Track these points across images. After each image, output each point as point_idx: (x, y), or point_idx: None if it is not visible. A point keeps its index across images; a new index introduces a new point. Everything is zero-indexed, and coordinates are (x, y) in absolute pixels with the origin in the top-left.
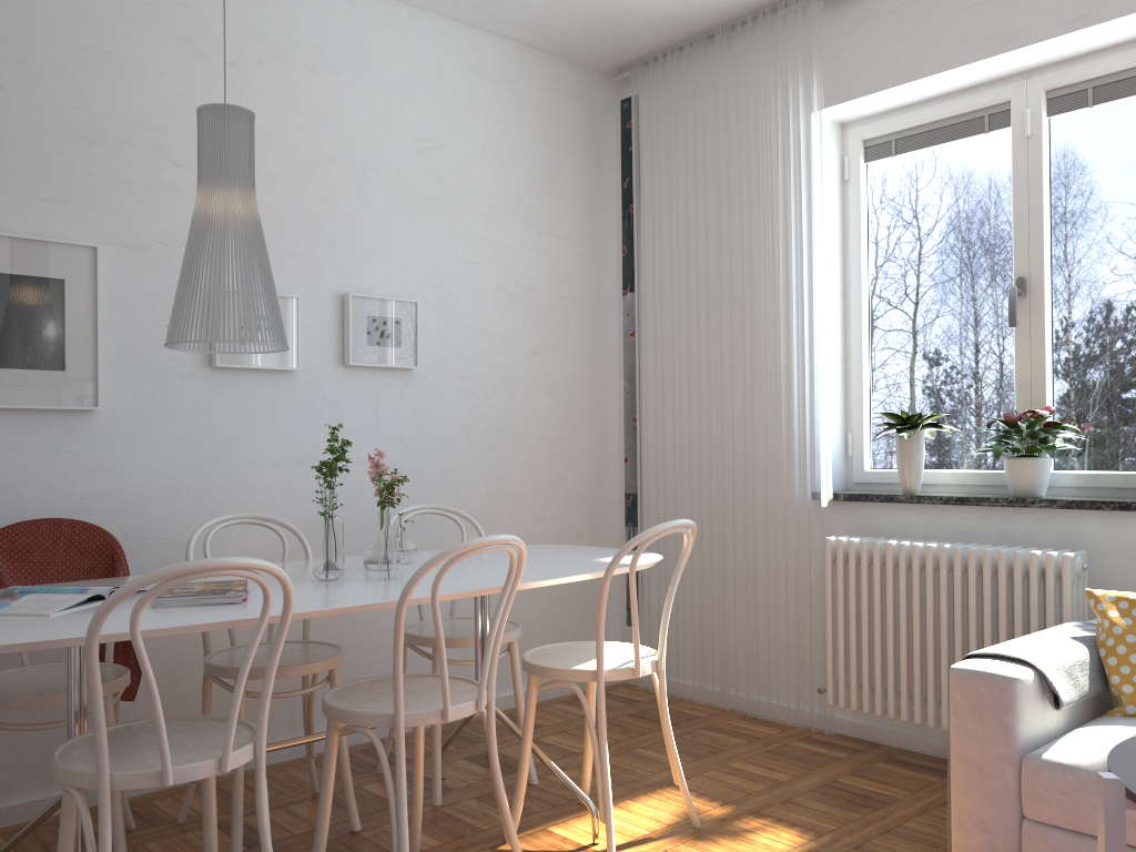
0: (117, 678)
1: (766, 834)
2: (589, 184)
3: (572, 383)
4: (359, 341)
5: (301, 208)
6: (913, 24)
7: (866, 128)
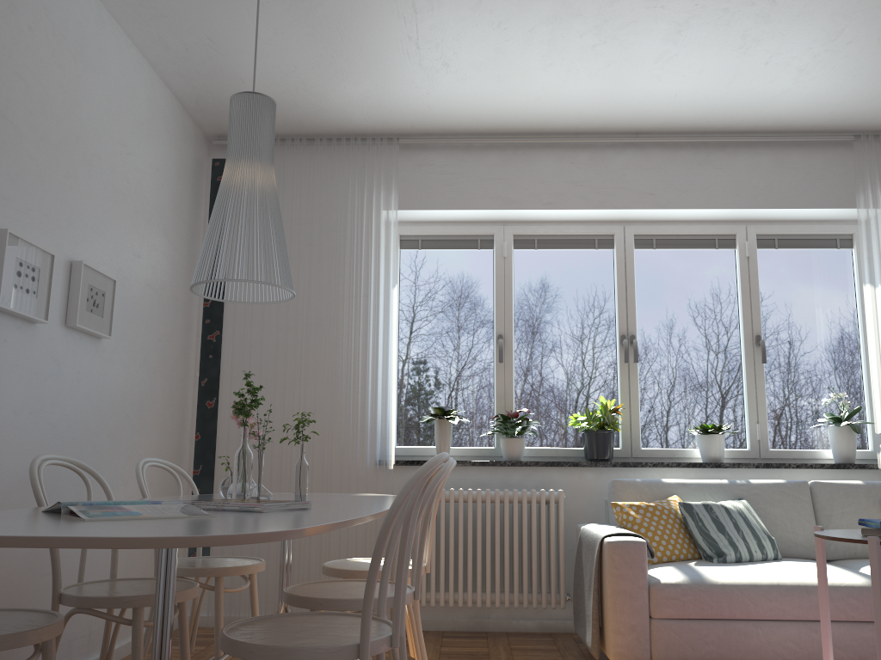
0: (57, 613)
1: None
2: (193, 215)
3: (175, 369)
4: (83, 305)
5: (56, 174)
6: (454, 177)
7: (404, 228)
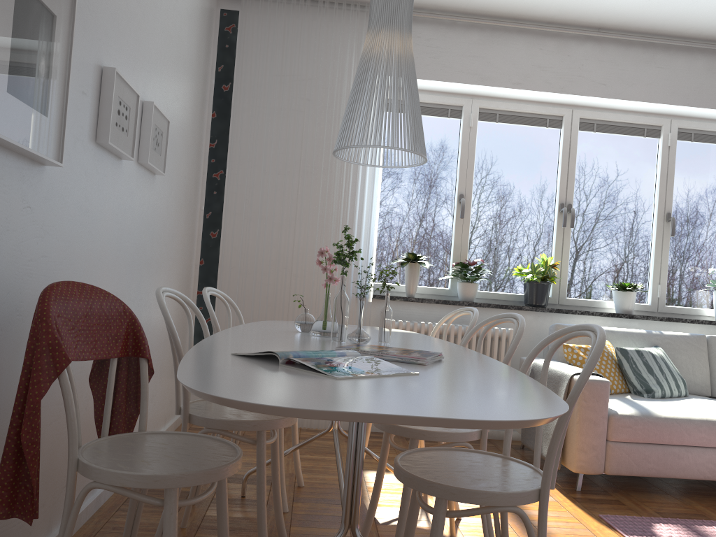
0: (225, 440)
1: None
2: (206, 61)
3: (191, 203)
4: (152, 144)
5: (137, 15)
6: (438, 51)
7: None
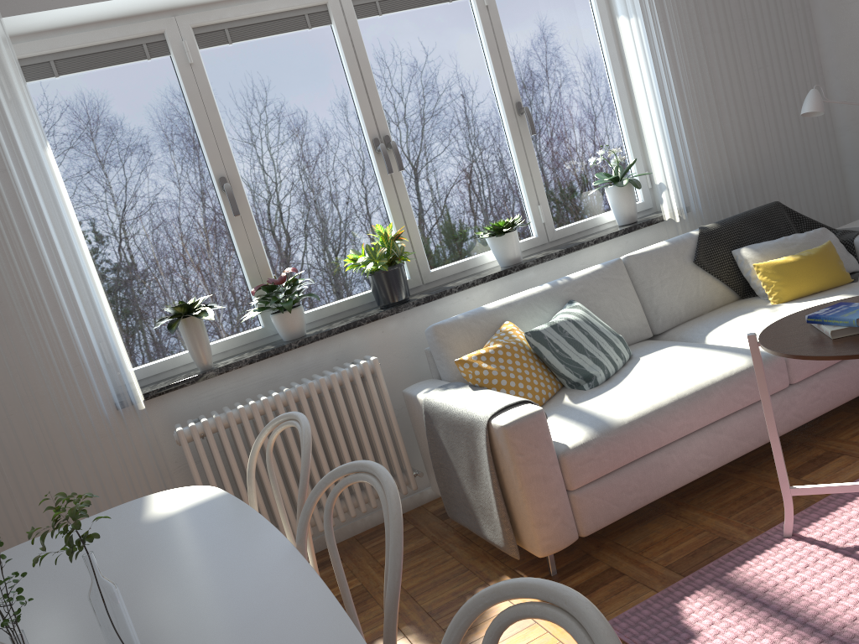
0: None
1: None
2: None
3: None
4: None
5: None
6: None
7: (18, 47)
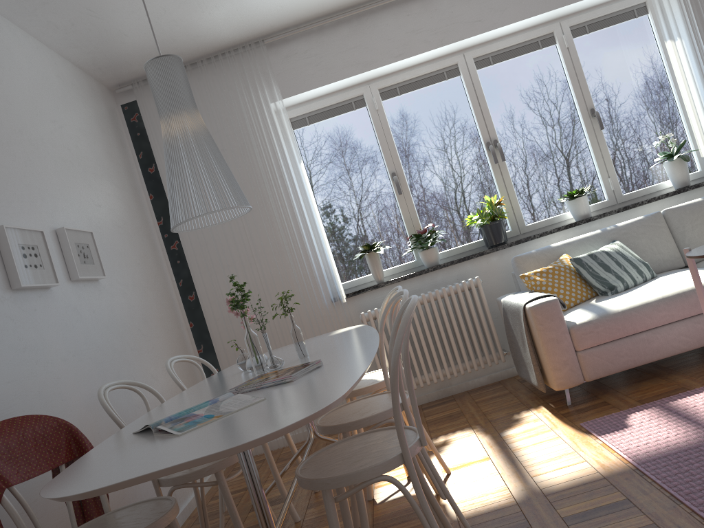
0: (168, 497)
1: (454, 438)
2: (124, 156)
3: (157, 281)
4: (78, 260)
5: (17, 166)
6: (318, 58)
7: (291, 112)
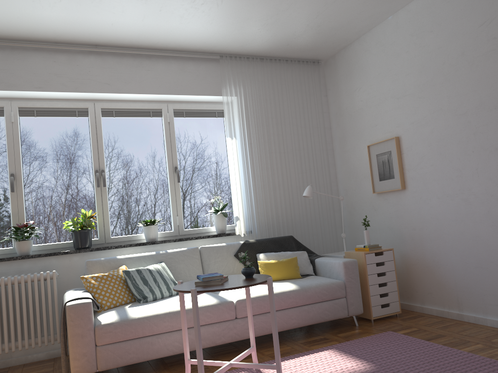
0: None
1: None
2: None
3: None
4: None
5: None
6: None
7: None
